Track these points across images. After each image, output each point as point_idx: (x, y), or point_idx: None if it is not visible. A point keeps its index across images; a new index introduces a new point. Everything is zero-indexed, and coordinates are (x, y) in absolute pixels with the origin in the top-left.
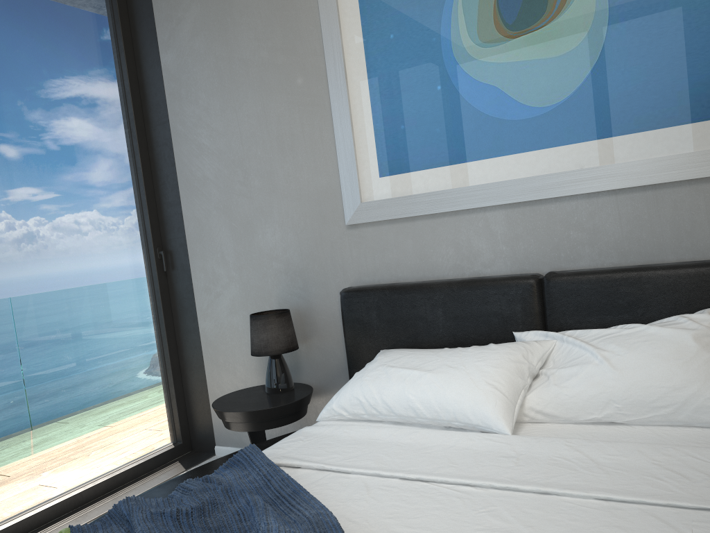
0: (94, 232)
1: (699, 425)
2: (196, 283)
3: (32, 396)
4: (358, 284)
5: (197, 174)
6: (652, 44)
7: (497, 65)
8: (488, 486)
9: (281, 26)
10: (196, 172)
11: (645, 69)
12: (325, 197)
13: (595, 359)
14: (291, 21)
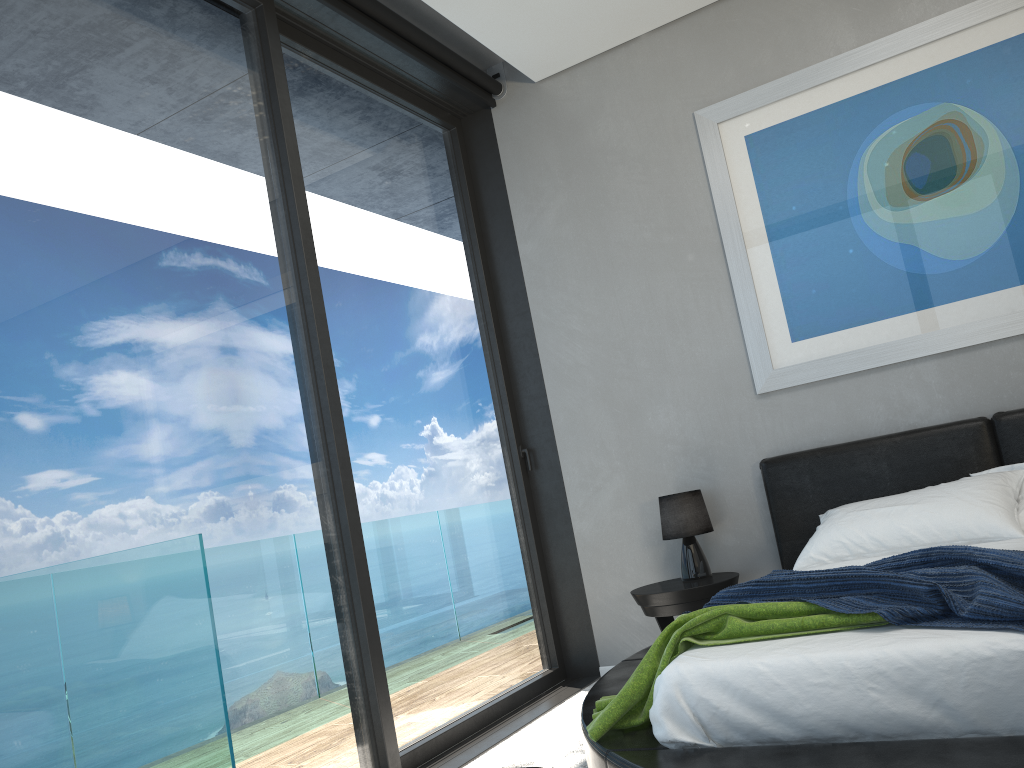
0: (472, 425)
1: None
2: (568, 480)
3: (446, 594)
4: (775, 455)
5: (568, 362)
6: None
7: (912, 226)
8: None
9: (665, 207)
10: (566, 360)
11: None
12: (728, 369)
13: None
14: (677, 202)
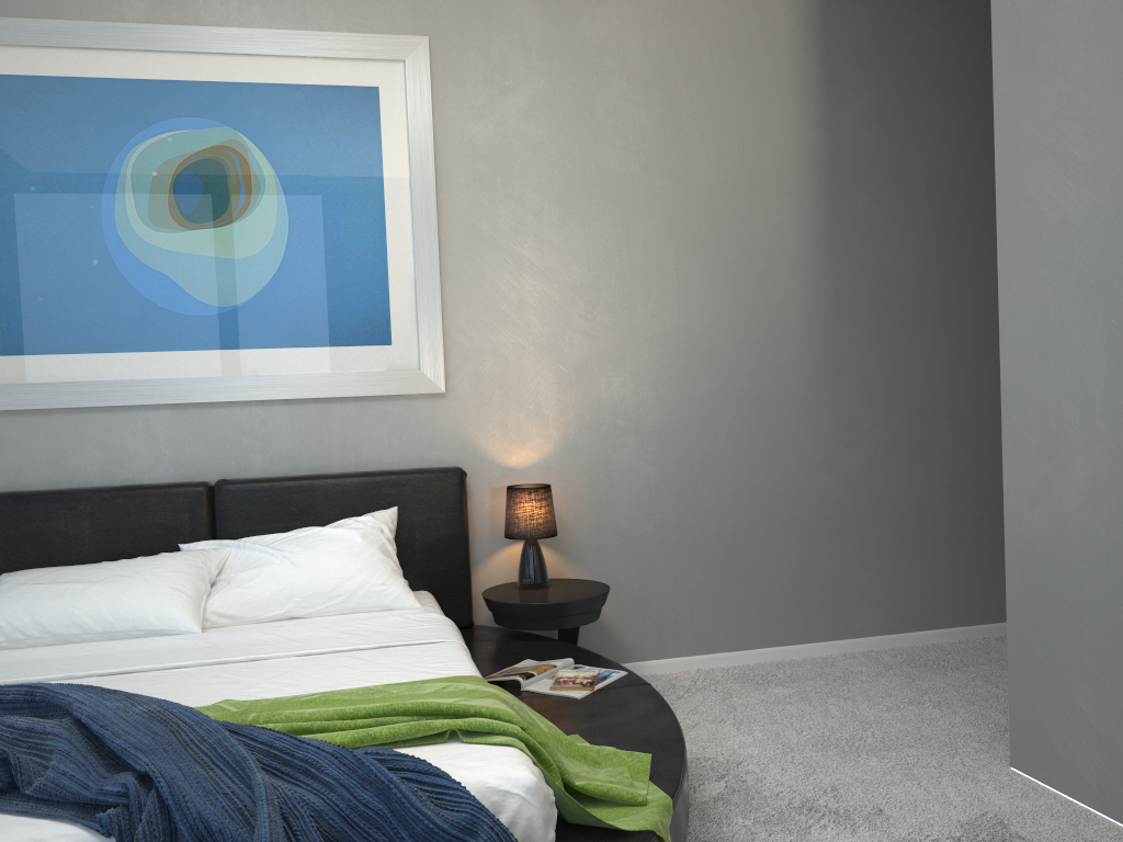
0: None
1: (366, 610)
2: None
3: None
4: None
5: None
6: (327, 268)
7: (170, 253)
8: (199, 664)
9: None
10: None
11: (320, 290)
12: None
13: (277, 559)
14: None
